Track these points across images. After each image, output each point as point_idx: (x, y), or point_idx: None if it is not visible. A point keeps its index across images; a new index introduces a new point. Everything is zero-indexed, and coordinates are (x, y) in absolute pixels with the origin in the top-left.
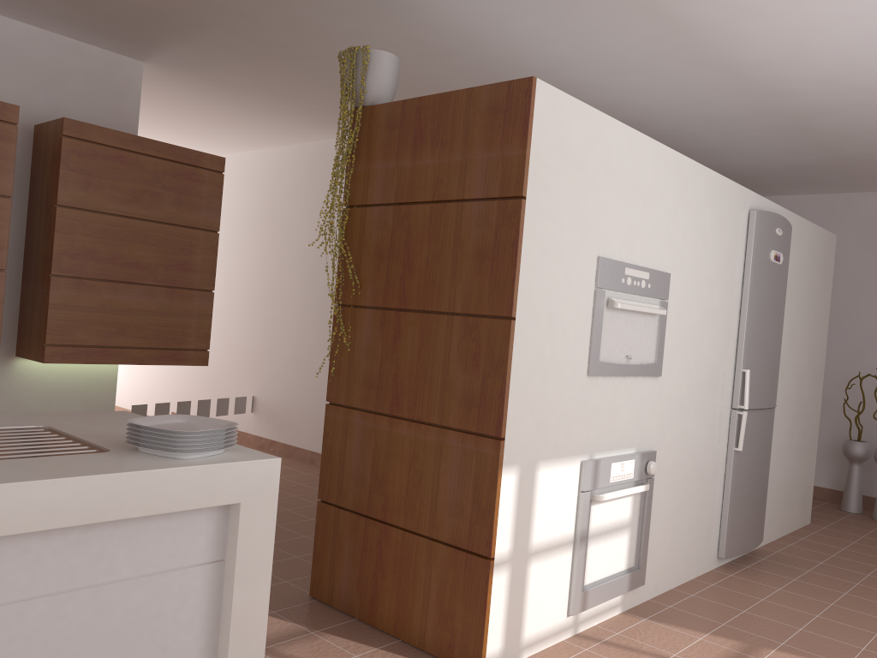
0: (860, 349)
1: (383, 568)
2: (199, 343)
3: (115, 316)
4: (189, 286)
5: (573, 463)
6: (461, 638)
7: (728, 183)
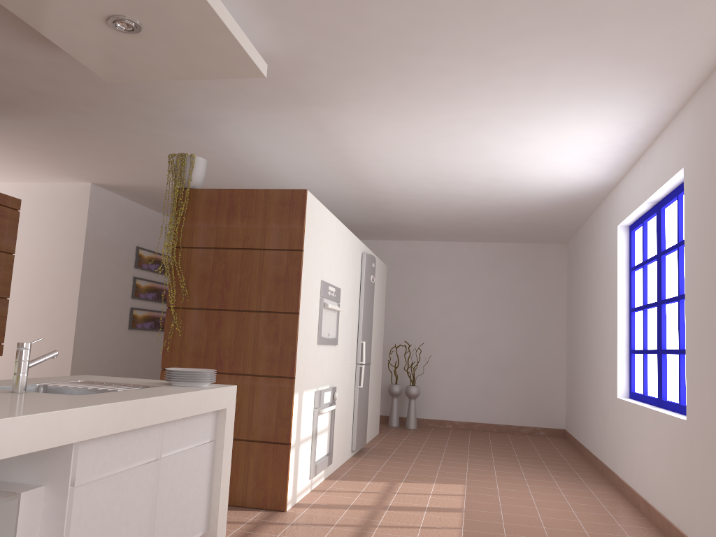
0: (393, 331)
1: None
2: None
3: None
4: None
5: (312, 392)
6: (272, 492)
7: (356, 239)
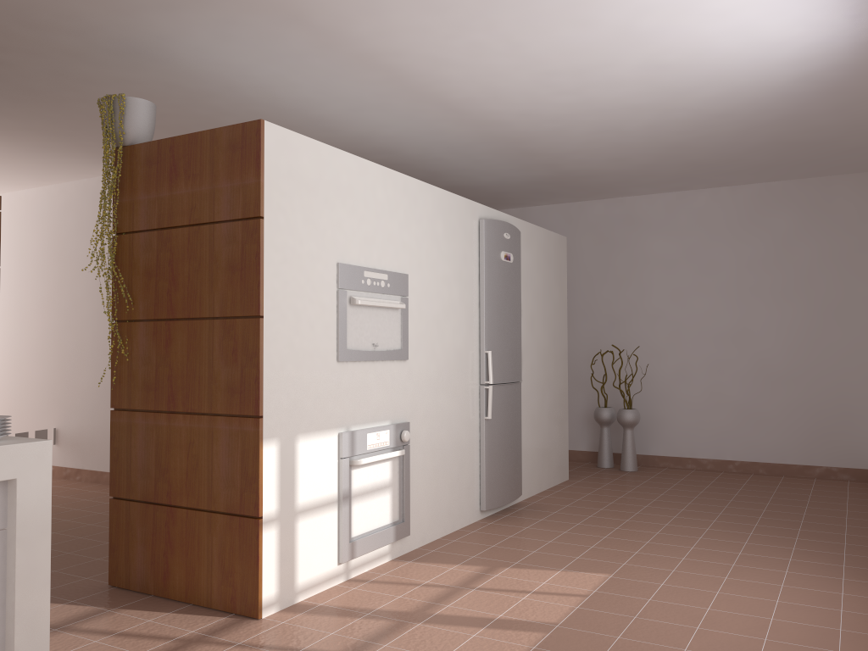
0: (602, 331)
1: (172, 545)
2: None
3: None
4: None
5: (331, 435)
6: (241, 590)
7: (456, 198)
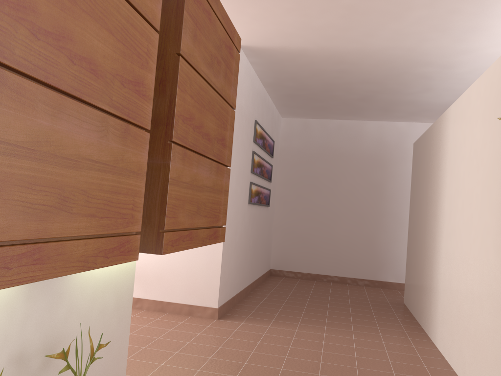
0: None
1: None
2: (223, 219)
3: (196, 193)
4: (223, 162)
5: None
6: None
7: None
